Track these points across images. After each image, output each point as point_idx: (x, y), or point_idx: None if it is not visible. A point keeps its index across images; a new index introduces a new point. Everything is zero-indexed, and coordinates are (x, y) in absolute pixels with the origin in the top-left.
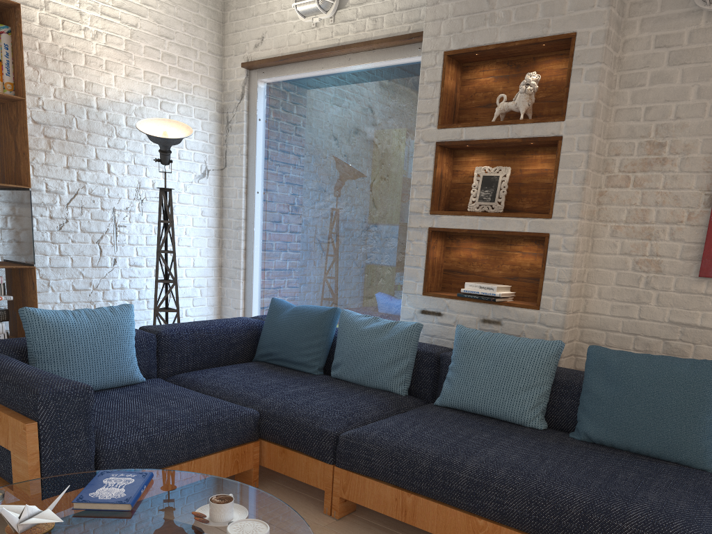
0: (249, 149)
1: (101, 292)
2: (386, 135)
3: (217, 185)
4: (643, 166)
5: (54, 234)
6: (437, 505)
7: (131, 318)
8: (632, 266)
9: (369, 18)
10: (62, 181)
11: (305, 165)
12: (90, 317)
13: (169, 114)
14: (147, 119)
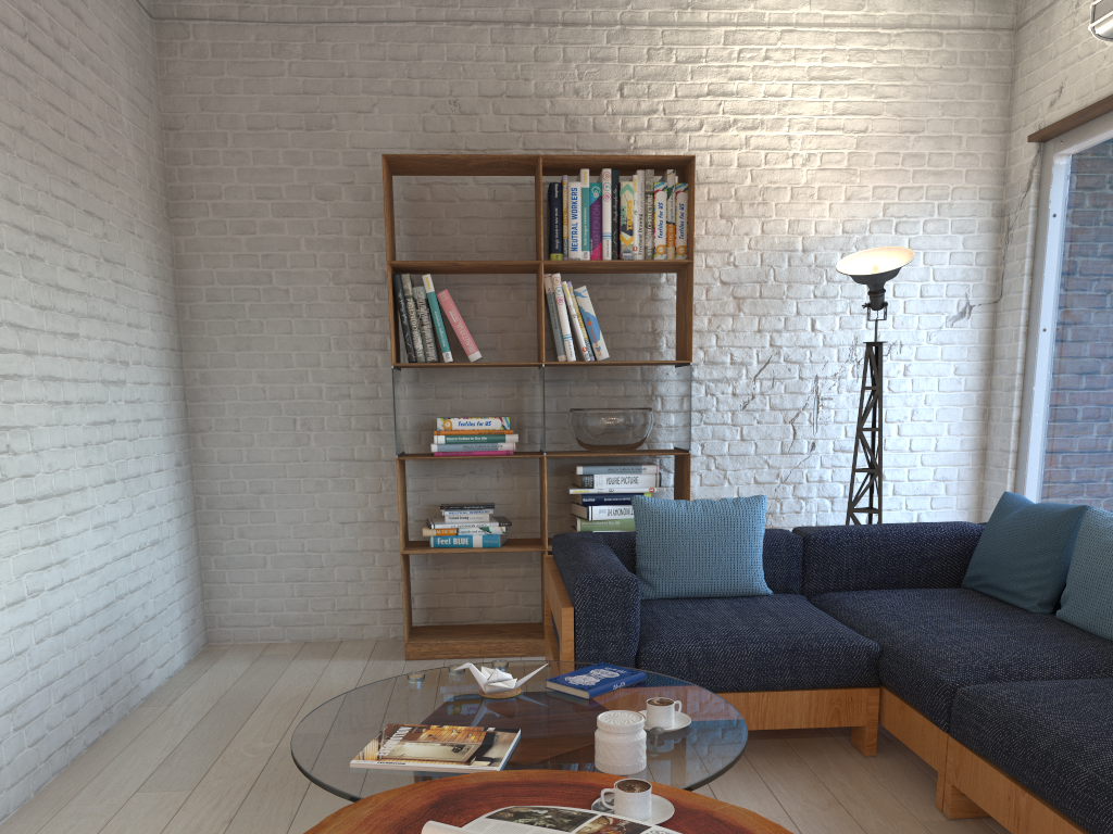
0: (1035, 265)
1: (791, 486)
2: None
3: (985, 326)
4: None
5: (736, 415)
6: (1053, 816)
7: (758, 513)
8: None
9: None
10: (751, 348)
11: None
12: (704, 509)
13: (908, 237)
14: (857, 252)
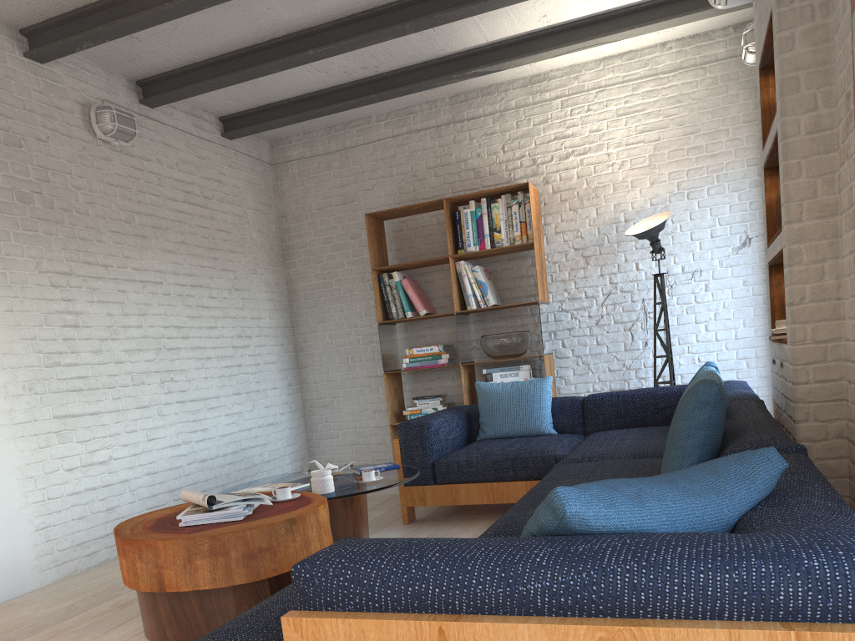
0: None
1: (634, 371)
2: None
3: (763, 250)
4: (847, 129)
5: (592, 329)
6: None
7: (543, 386)
8: (852, 268)
9: None
10: (597, 286)
11: None
12: (511, 386)
13: (697, 200)
14: (645, 219)
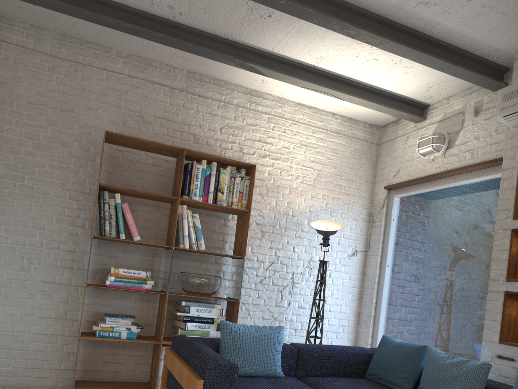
0: (385, 238)
1: (278, 322)
2: (479, 226)
3: (362, 260)
4: None
5: (256, 285)
6: None
7: (281, 335)
8: None
9: (468, 152)
10: (266, 255)
11: (420, 247)
12: (256, 330)
13: (334, 218)
14: (318, 220)
